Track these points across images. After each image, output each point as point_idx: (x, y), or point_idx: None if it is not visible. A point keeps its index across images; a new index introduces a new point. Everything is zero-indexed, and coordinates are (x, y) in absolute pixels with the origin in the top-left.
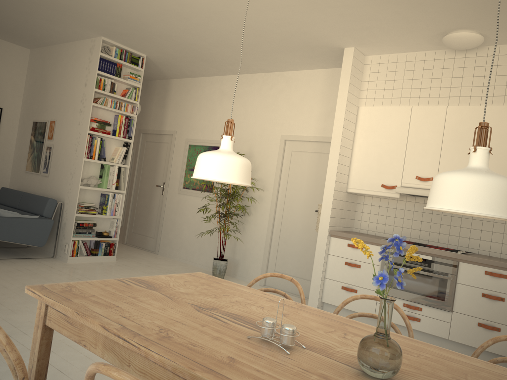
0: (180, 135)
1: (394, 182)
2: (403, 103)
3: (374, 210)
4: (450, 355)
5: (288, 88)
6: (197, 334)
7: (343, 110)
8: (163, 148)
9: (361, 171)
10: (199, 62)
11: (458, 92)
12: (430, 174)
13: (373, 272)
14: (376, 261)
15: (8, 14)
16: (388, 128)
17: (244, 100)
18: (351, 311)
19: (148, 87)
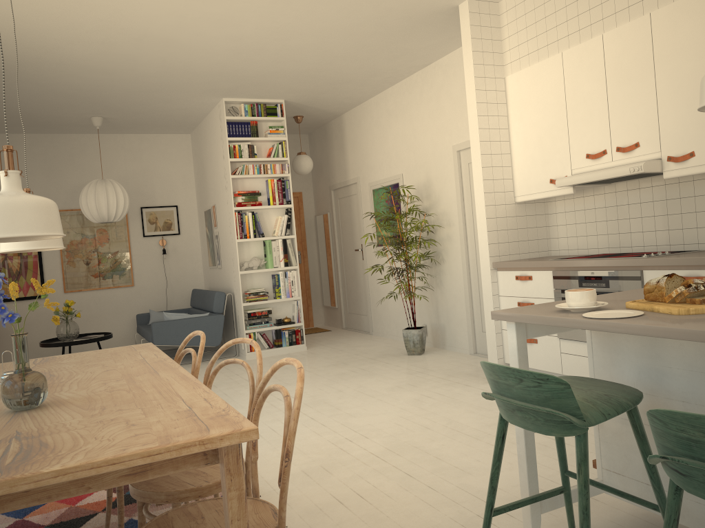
0: (363, 181)
1: (563, 171)
2: (552, 51)
3: (569, 218)
4: (183, 388)
5: (447, 79)
6: None
7: (473, 92)
8: (353, 202)
9: (524, 168)
10: (340, 86)
11: (612, 7)
12: (602, 146)
13: None
14: (549, 294)
15: (132, 109)
16: (542, 96)
17: (410, 114)
18: (541, 371)
19: (327, 132)
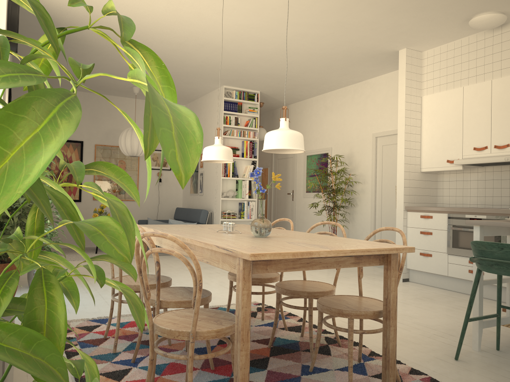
0: None
1: (457, 156)
2: (456, 85)
3: (452, 185)
4: (330, 237)
5: (373, 92)
6: (193, 231)
7: (403, 103)
8: (289, 162)
9: (429, 152)
10: (299, 87)
11: (499, 66)
12: (484, 144)
13: (442, 237)
14: (443, 227)
15: None
16: (447, 110)
17: (342, 110)
18: (431, 274)
19: (274, 115)
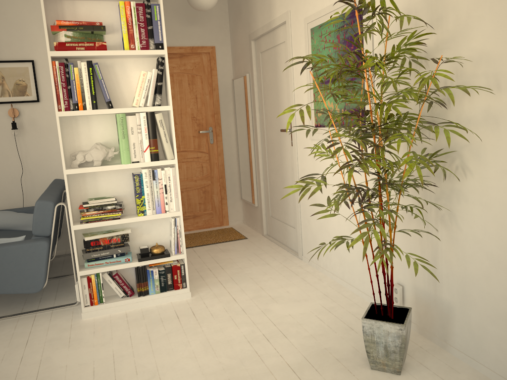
0: (296, 16)
1: None
2: None
3: None
4: None
5: None
6: None
7: None
8: (280, 56)
9: None
10: None
11: None
12: None
13: None
14: None
15: None
16: None
17: None
18: None
19: None
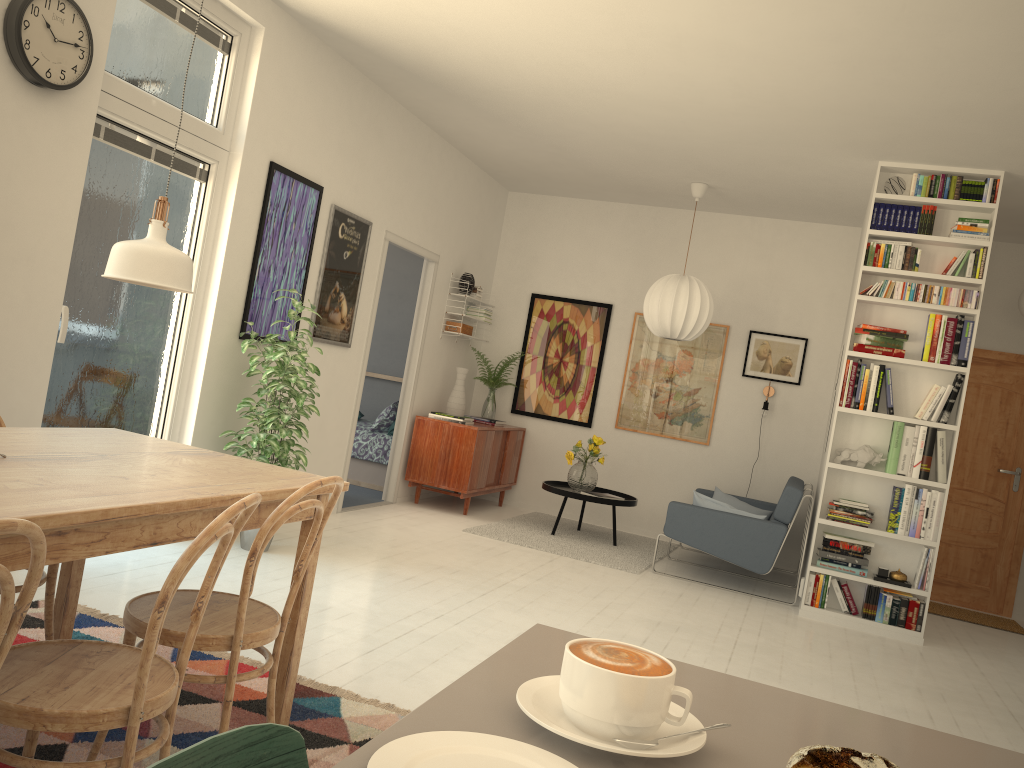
0: None
1: None
2: None
3: None
4: None
5: None
6: None
7: None
8: None
9: None
10: None
11: None
12: None
13: None
14: None
15: (742, 174)
16: None
17: None
18: None
19: None
